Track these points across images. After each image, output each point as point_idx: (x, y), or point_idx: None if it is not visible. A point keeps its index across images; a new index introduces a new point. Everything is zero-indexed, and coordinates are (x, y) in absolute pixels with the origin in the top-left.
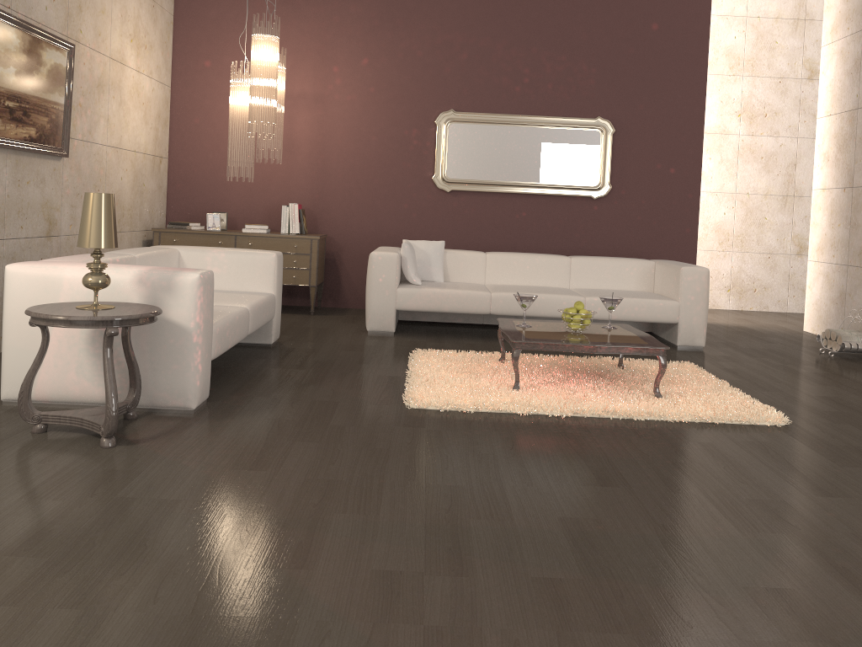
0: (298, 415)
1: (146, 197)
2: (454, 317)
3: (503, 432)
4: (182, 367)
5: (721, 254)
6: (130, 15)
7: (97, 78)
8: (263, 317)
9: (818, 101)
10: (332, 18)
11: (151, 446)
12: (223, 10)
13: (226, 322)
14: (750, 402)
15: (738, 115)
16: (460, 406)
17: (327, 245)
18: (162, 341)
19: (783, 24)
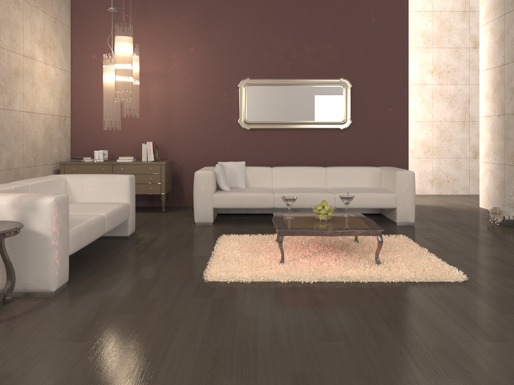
0: (127, 291)
1: (54, 142)
2: (253, 209)
3: (267, 298)
4: (44, 263)
5: (426, 160)
6: (38, 28)
7: (13, 69)
8: (118, 219)
9: (480, 61)
10: (170, 24)
11: (12, 324)
12: (101, 23)
13: (83, 227)
14: (441, 264)
15: (431, 72)
16: (241, 278)
17: (173, 167)
18: (29, 245)
19: (456, 15)
